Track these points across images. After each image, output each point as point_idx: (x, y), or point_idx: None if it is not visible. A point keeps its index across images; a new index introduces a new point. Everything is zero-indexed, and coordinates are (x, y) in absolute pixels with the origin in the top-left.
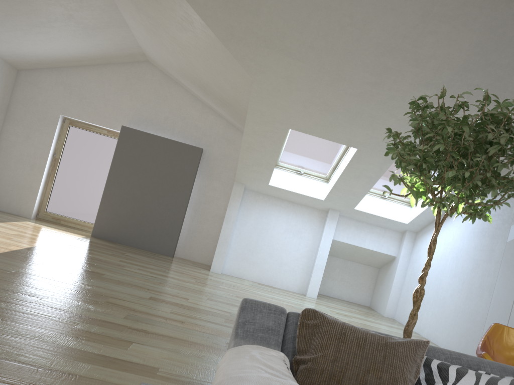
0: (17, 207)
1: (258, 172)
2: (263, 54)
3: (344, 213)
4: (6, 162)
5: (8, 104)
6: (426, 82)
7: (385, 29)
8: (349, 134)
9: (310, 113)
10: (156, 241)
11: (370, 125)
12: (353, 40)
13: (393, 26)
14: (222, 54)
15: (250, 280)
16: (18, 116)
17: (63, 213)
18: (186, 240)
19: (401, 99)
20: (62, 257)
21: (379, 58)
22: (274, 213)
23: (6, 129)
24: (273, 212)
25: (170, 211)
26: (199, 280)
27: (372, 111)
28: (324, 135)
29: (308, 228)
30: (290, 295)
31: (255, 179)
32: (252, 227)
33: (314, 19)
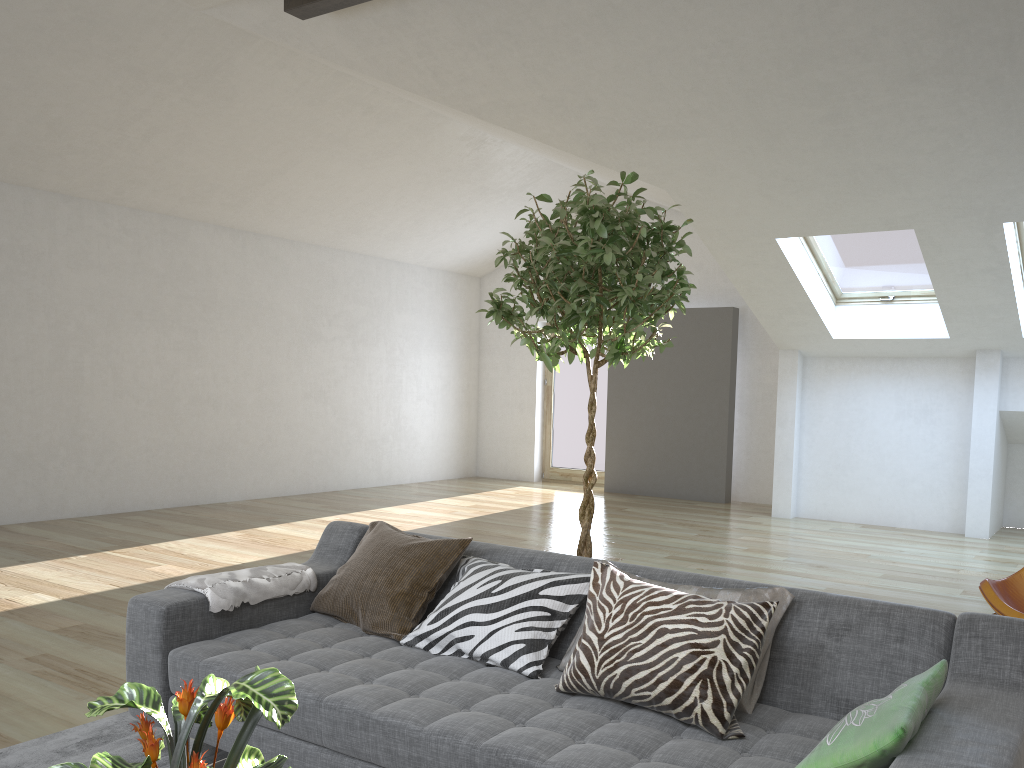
0: (515, 468)
1: (798, 323)
2: (646, 150)
3: (1014, 352)
4: (492, 409)
5: (479, 328)
6: (911, 76)
7: (764, 36)
8: (875, 210)
9: (783, 202)
10: (695, 482)
11: (893, 181)
12: (737, 73)
13: (771, 26)
14: (612, 171)
15: (850, 523)
16: (492, 340)
17: (572, 465)
18: (748, 470)
19: (898, 119)
20: (496, 525)
21: (798, 78)
22: (868, 388)
23: (483, 363)
24: (866, 387)
25: (705, 427)
26: (708, 532)
27: (872, 158)
28: (836, 227)
29: (945, 401)
30: (914, 537)
31: (805, 336)
32: (832, 424)
33: (661, 74)
